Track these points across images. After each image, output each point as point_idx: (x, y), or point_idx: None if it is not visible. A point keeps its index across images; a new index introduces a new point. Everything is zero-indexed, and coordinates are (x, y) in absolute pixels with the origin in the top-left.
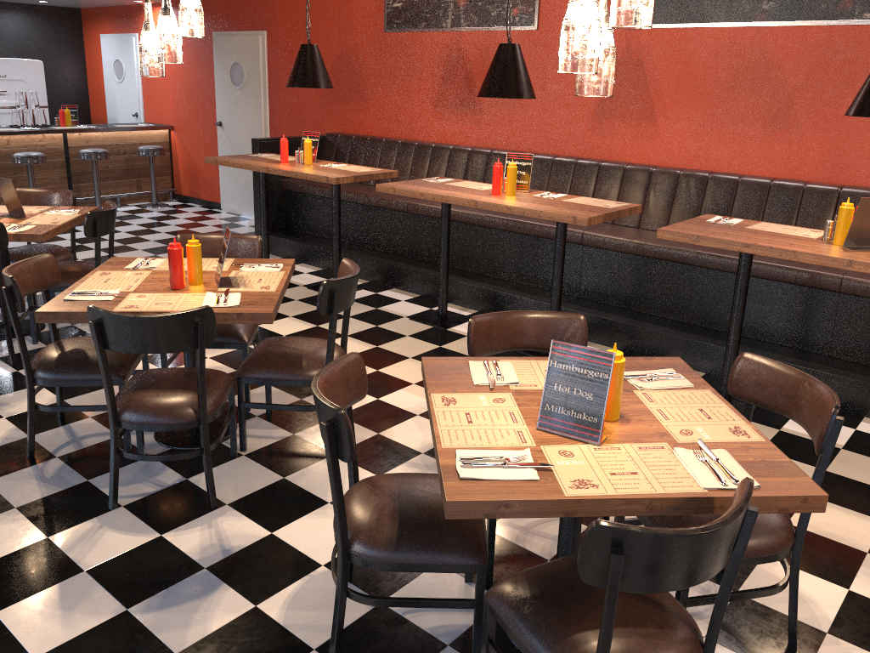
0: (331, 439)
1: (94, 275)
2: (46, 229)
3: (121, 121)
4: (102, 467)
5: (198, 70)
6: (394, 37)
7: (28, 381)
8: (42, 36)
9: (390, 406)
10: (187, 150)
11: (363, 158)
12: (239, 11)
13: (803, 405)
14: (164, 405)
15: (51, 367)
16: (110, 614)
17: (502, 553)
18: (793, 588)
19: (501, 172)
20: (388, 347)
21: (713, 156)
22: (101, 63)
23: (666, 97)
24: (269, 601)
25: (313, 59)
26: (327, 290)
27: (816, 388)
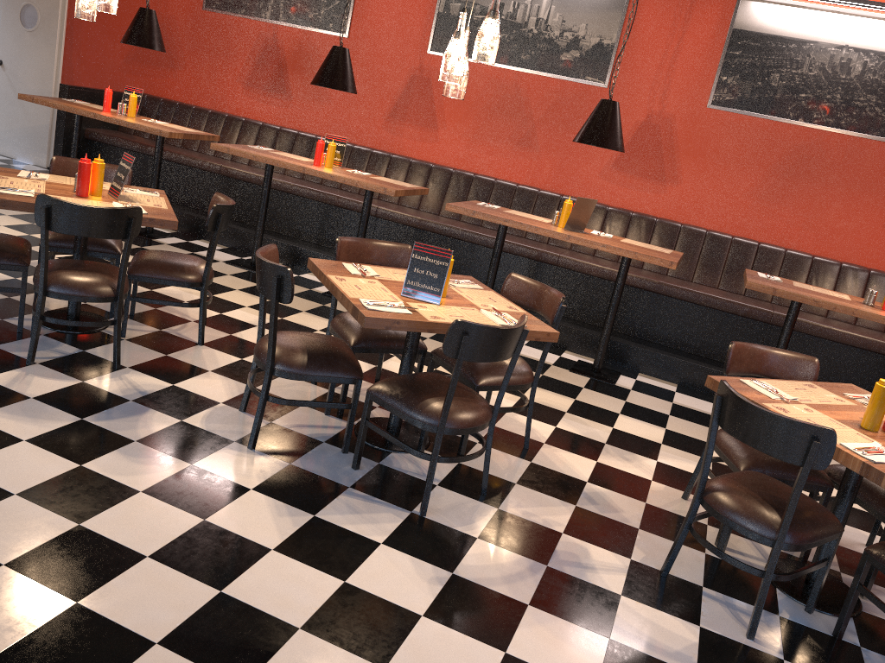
0: (278, 288)
1: None
2: None
3: None
4: (1, 338)
5: None
6: (212, 16)
7: None
8: None
9: (233, 319)
10: None
11: (171, 121)
12: None
13: (544, 302)
14: (89, 282)
15: None
16: (70, 420)
17: (345, 402)
18: (530, 410)
19: (323, 148)
20: (215, 281)
21: (477, 162)
22: None
23: (446, 111)
24: (190, 418)
25: (152, 23)
26: (216, 211)
27: (552, 292)
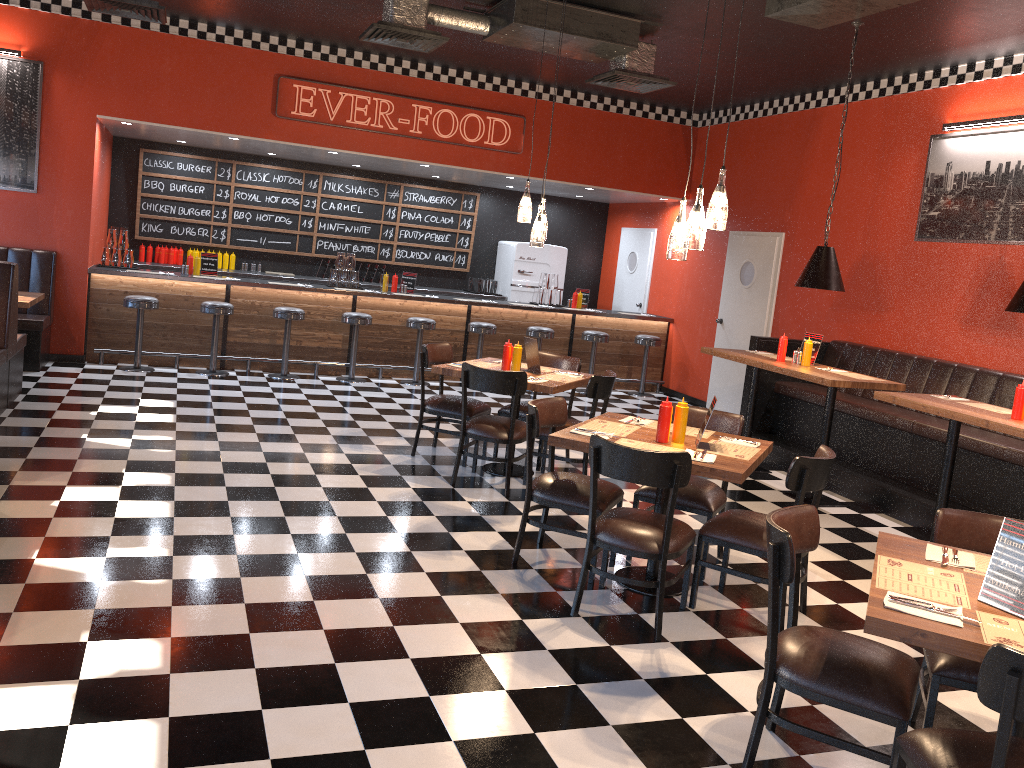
0: (775, 559)
1: (593, 421)
2: (556, 384)
3: (625, 309)
4: (568, 585)
5: (708, 267)
6: (925, 247)
7: (526, 496)
8: (571, 227)
9: (849, 613)
10: (682, 344)
11: (869, 370)
12: (759, 212)
13: None
14: (633, 533)
15: (546, 489)
16: (563, 683)
17: None
18: None
19: None
20: (861, 563)
21: None
22: (617, 254)
23: None
24: (694, 719)
25: (827, 261)
26: (798, 466)
27: None
